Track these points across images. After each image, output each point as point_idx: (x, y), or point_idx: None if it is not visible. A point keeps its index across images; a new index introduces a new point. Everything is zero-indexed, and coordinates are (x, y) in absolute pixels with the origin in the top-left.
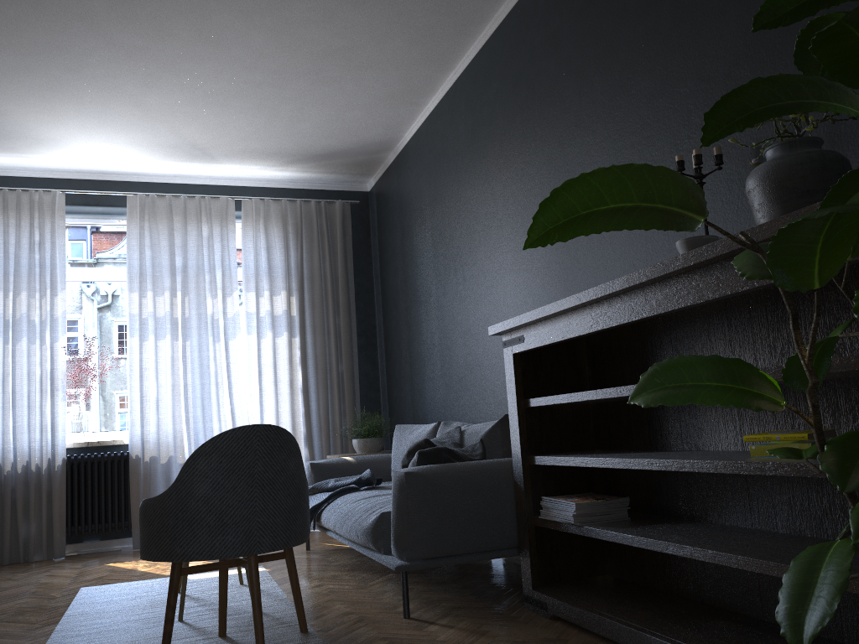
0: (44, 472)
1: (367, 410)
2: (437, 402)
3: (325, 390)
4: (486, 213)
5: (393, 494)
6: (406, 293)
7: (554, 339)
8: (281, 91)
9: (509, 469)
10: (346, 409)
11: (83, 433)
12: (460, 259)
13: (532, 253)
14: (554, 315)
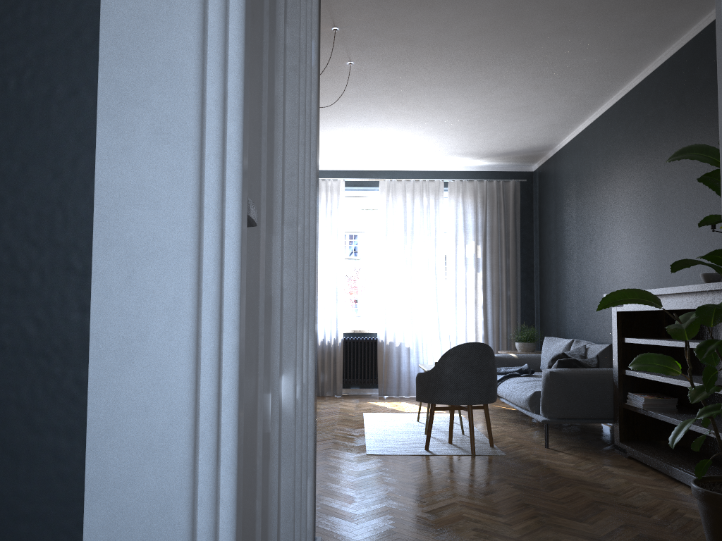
0: (332, 346)
1: (524, 321)
2: (573, 324)
3: (497, 307)
4: (612, 210)
5: (542, 382)
6: (556, 247)
7: (638, 309)
8: (481, 126)
9: (611, 375)
10: (511, 321)
11: (351, 324)
12: (593, 235)
13: (638, 244)
14: None
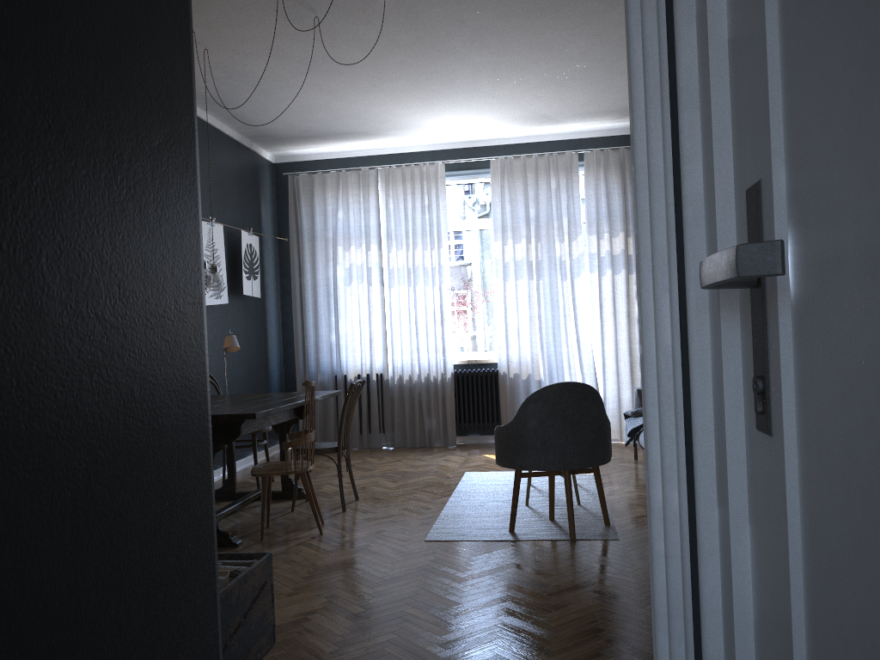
0: (439, 382)
1: None
2: None
3: None
4: None
5: None
6: None
7: None
8: (608, 70)
9: None
10: None
11: (464, 353)
12: None
13: None
14: None
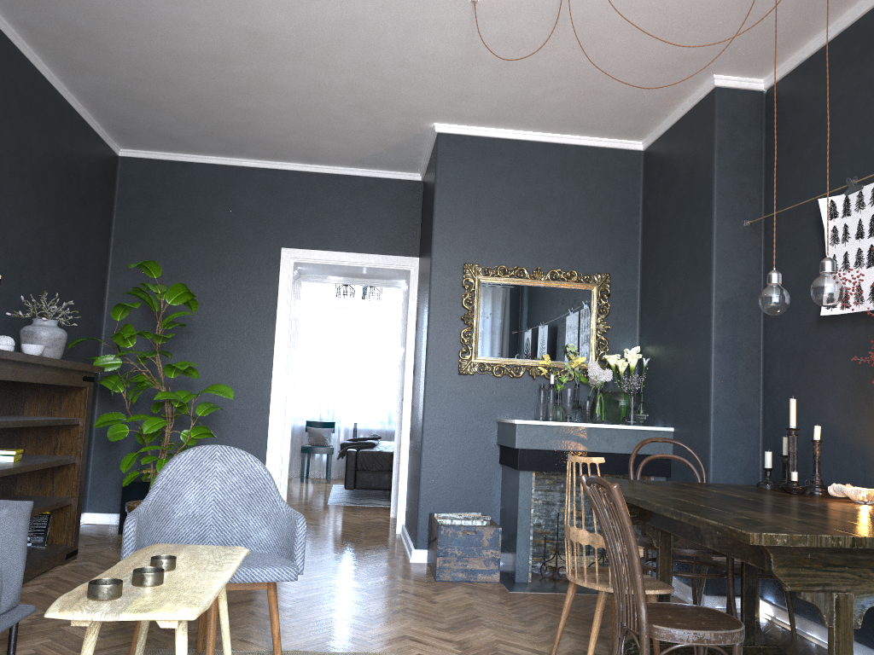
0: None
1: None
2: None
3: None
4: None
5: (26, 531)
6: None
7: None
8: None
9: None
10: None
11: None
12: None
13: None
14: None
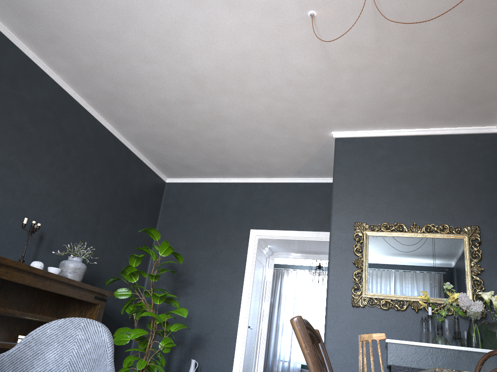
0: None
1: None
2: None
3: None
4: None
5: None
6: None
7: None
8: None
9: None
10: None
11: None
12: None
13: None
14: None
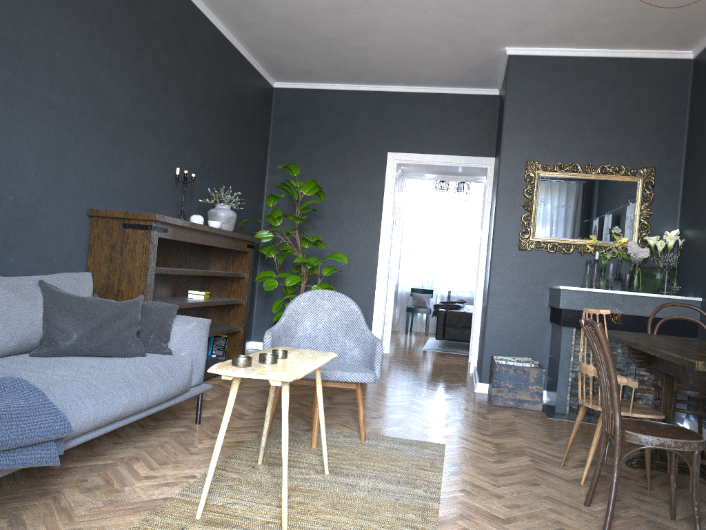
0: None
1: None
2: None
3: None
4: None
5: (206, 337)
6: None
7: (184, 239)
8: None
9: None
10: None
11: None
12: None
13: (44, 117)
14: (190, 228)
